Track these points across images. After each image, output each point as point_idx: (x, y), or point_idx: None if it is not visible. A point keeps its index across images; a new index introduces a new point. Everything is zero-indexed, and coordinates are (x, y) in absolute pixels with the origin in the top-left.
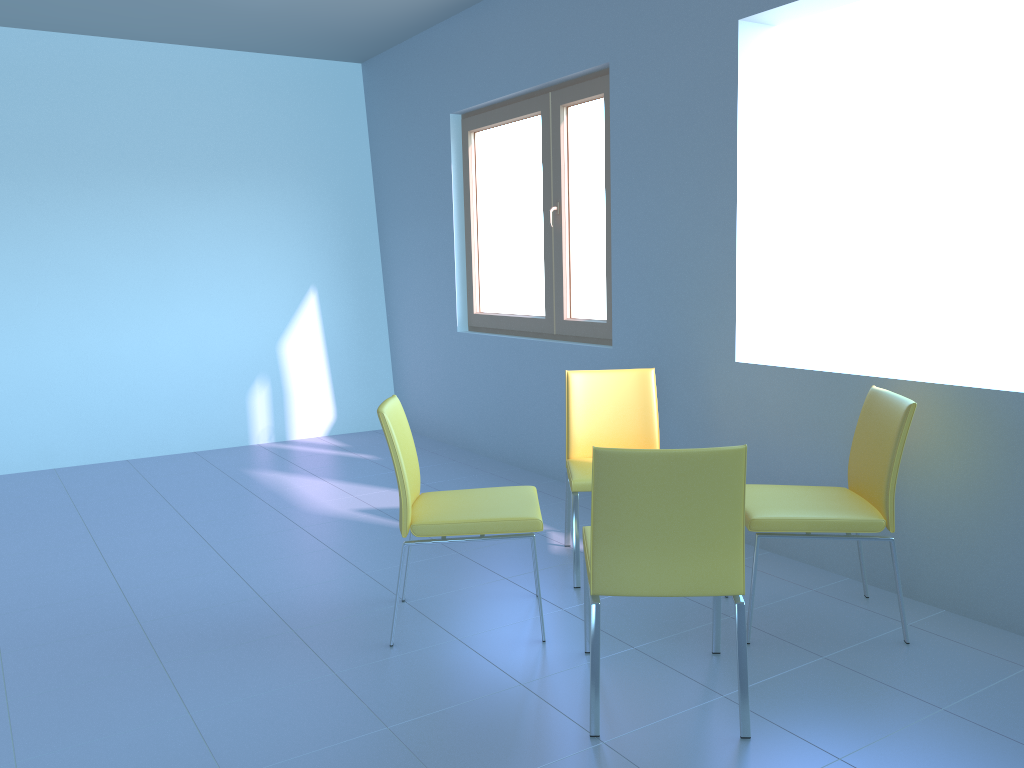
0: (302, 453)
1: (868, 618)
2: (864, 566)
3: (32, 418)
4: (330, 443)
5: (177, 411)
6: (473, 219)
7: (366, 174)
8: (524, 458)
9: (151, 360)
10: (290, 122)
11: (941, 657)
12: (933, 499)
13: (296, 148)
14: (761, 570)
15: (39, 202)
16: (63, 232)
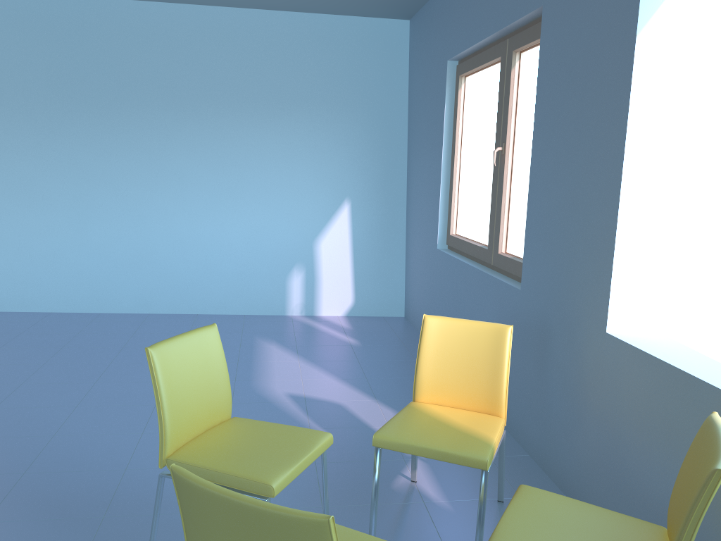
0: (311, 329)
1: None
2: None
3: (138, 277)
4: (340, 323)
5: (235, 283)
6: (457, 153)
7: (402, 110)
8: None
9: (220, 244)
10: (344, 68)
11: None
12: None
13: (347, 89)
14: None
15: (156, 126)
16: (169, 148)
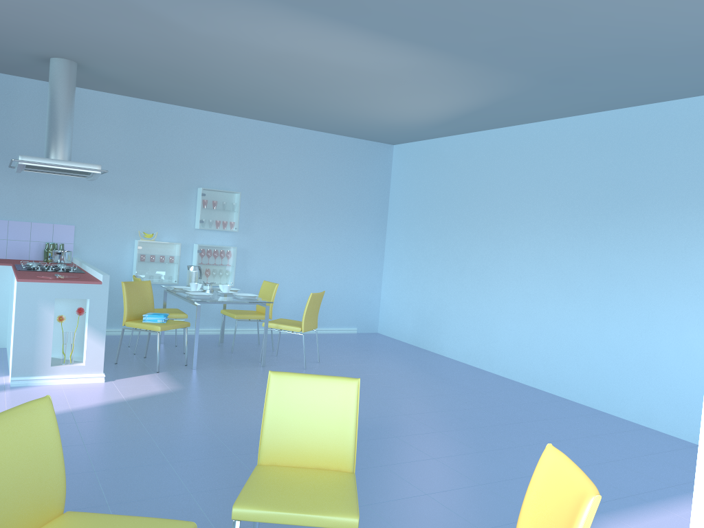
0: None
1: None
2: None
3: (643, 384)
4: None
5: None
6: None
7: None
8: None
9: None
10: None
11: None
12: None
13: None
14: None
15: (686, 224)
16: (696, 248)
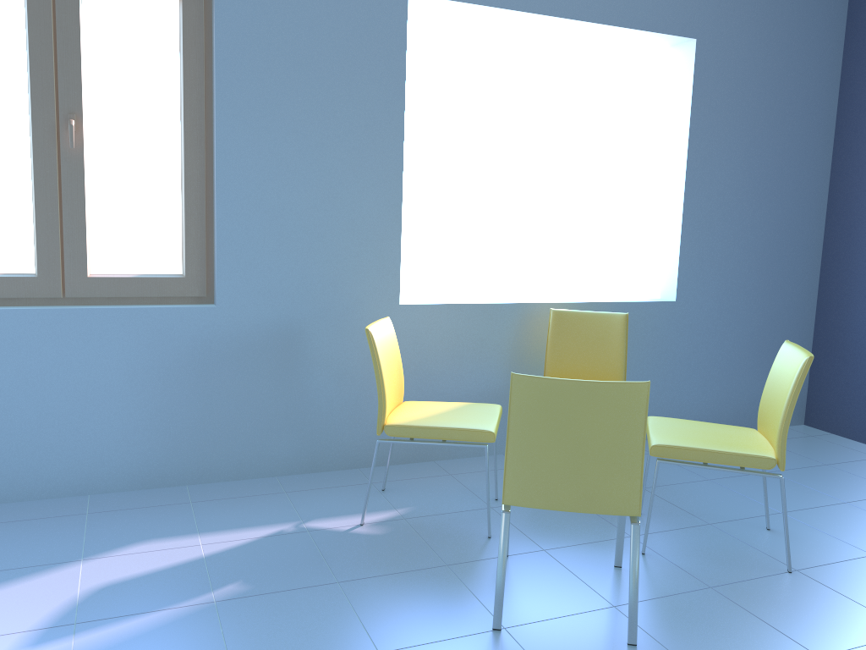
0: None
1: None
2: None
3: None
4: None
5: None
6: None
7: None
8: None
9: None
10: None
11: None
12: None
13: None
14: (475, 471)
15: None
16: None
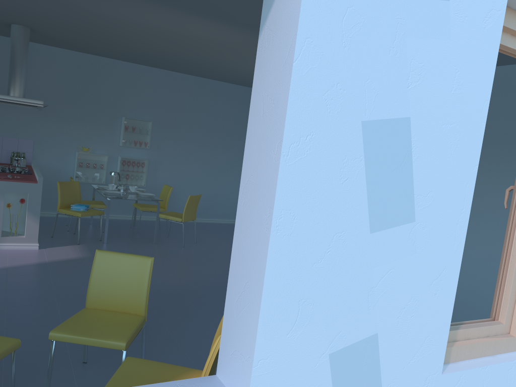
0: None
1: None
2: None
3: None
4: None
5: (464, 299)
6: None
7: None
8: None
9: None
10: None
11: None
12: None
13: None
14: None
15: None
16: None
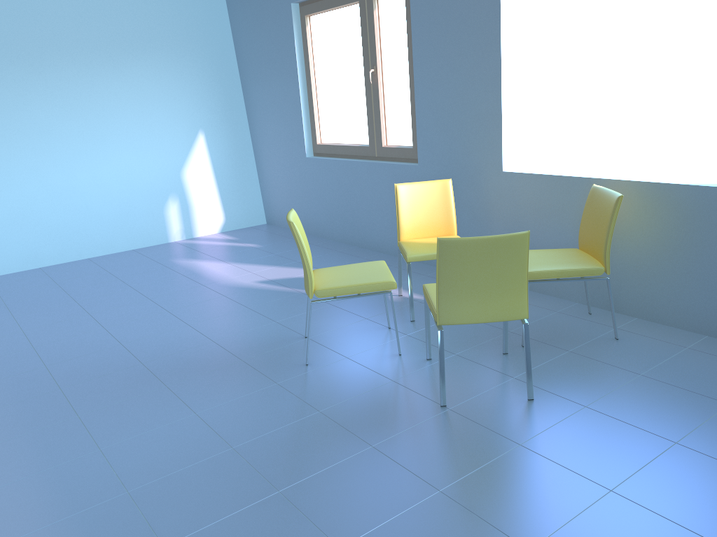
0: (207, 246)
1: (592, 326)
2: (588, 295)
3: (20, 235)
4: (224, 237)
5: (118, 223)
6: (312, 78)
7: (230, 47)
8: (359, 240)
9: (96, 189)
10: (173, 12)
11: (637, 345)
12: (630, 252)
13: (179, 31)
14: None
15: (4, 82)
16: (24, 103)
